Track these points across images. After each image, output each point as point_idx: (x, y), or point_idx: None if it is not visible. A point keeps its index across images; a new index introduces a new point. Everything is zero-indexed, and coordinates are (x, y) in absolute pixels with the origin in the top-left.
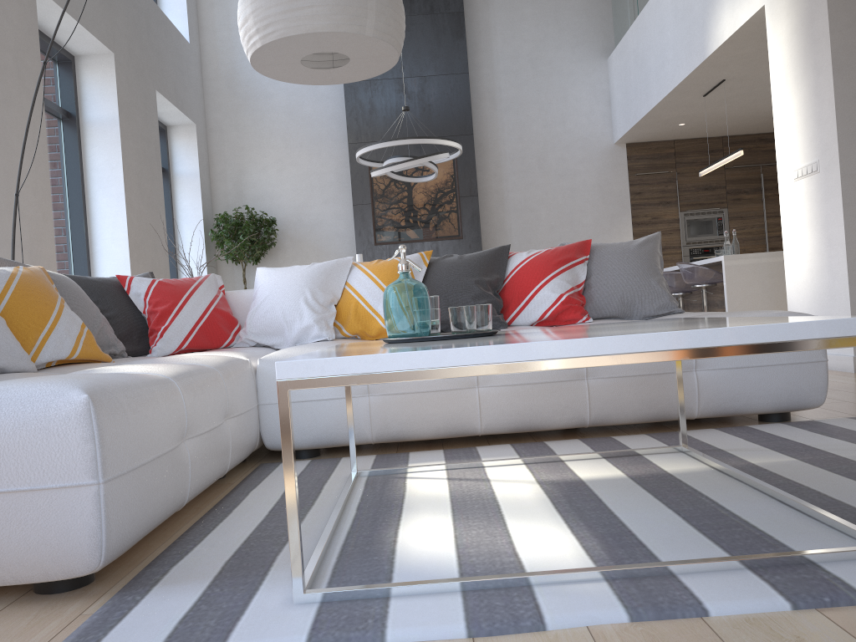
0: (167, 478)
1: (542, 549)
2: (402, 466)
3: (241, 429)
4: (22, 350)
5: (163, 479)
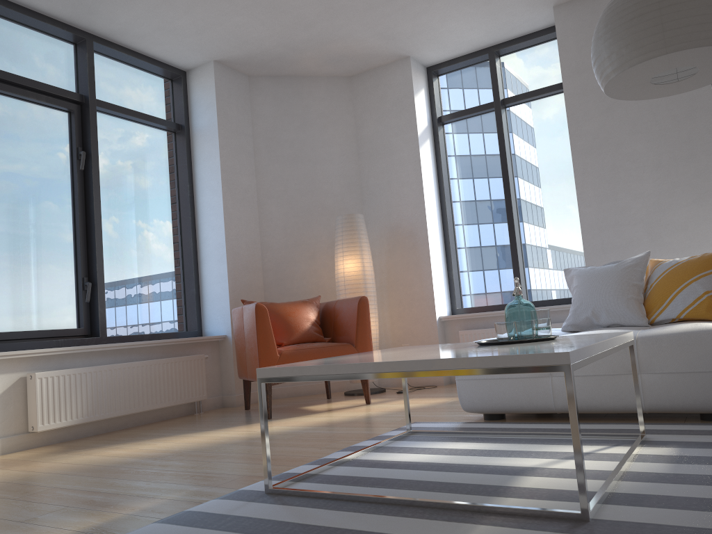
0: (516, 390)
1: (397, 456)
2: (639, 441)
3: (671, 384)
4: (633, 314)
5: (510, 389)
